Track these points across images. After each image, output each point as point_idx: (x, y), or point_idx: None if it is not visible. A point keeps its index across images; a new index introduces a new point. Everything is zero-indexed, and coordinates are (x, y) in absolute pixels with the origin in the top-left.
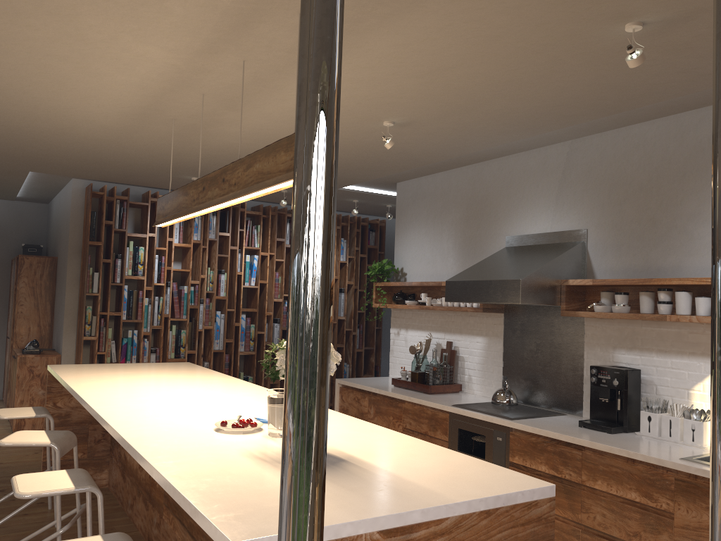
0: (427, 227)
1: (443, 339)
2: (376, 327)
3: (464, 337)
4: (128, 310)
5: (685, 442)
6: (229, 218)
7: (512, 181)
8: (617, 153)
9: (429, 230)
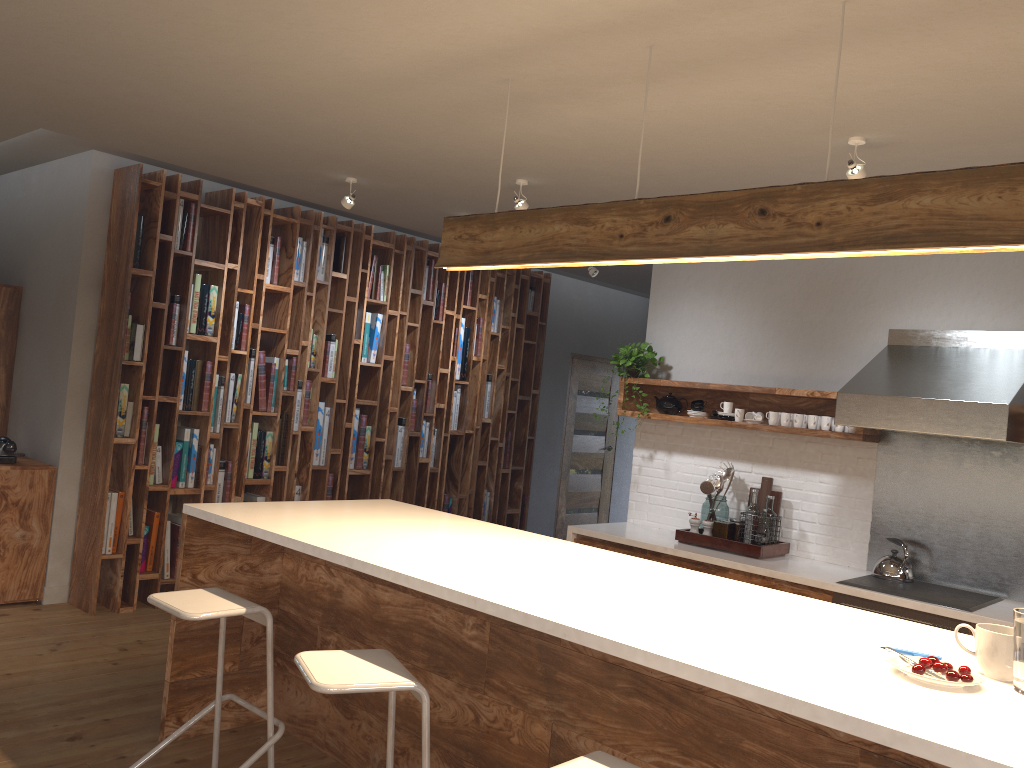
0: (720, 299)
1: (748, 472)
2: (527, 436)
3: (793, 473)
4: (187, 394)
5: None
6: (346, 249)
7: None
8: None
9: (724, 305)
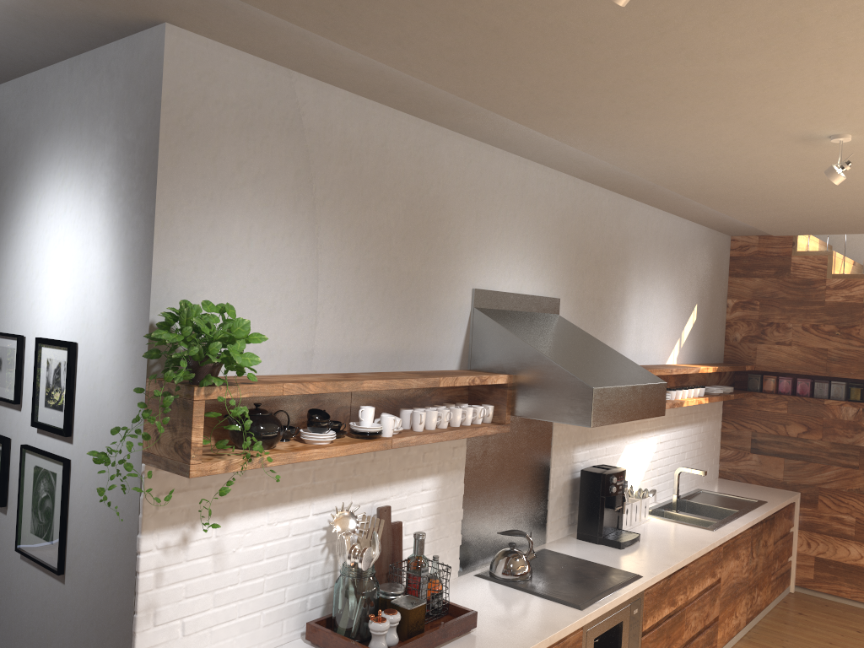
0: (296, 219)
1: (346, 507)
2: None
3: (397, 489)
4: None
5: (641, 520)
6: None
7: (484, 192)
8: (584, 212)
9: (303, 231)
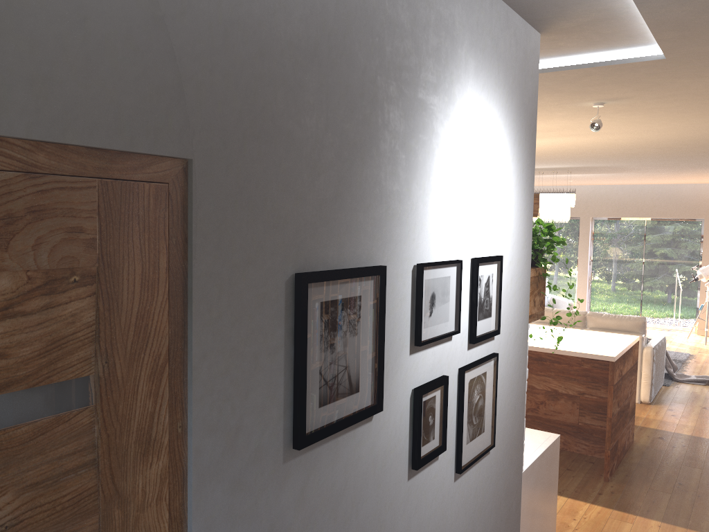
0: None
1: None
2: None
3: None
4: None
5: None
6: None
7: None
8: None
9: None
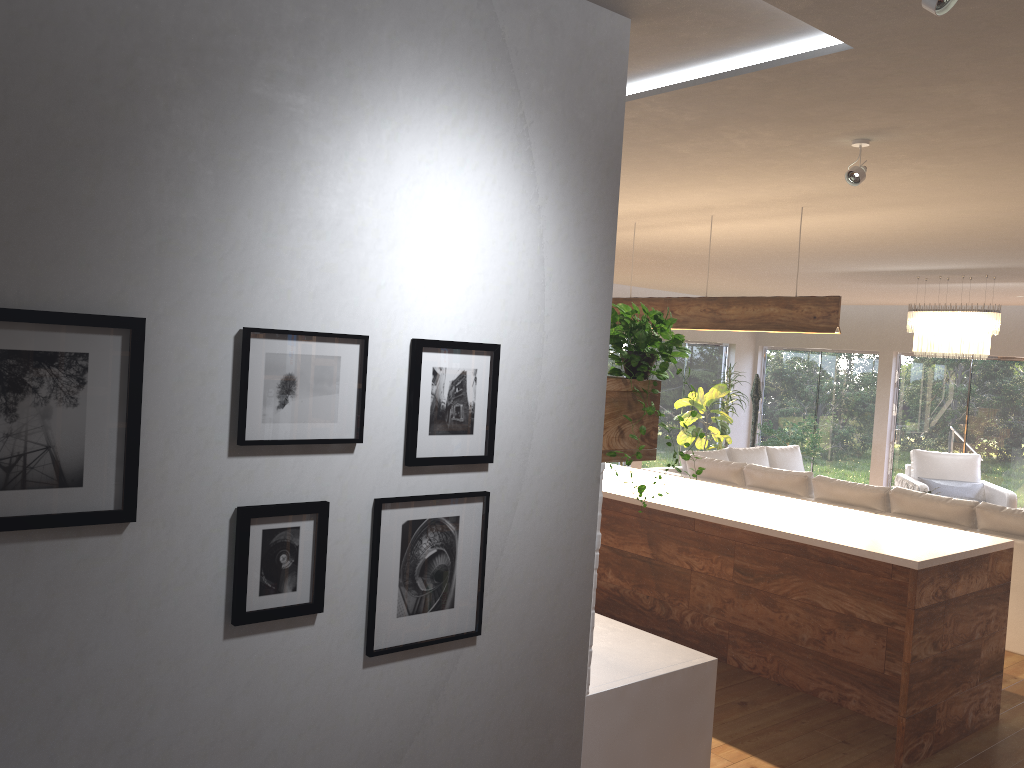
0: None
1: None
2: None
3: None
4: None
5: None
6: None
7: None
8: None
9: None
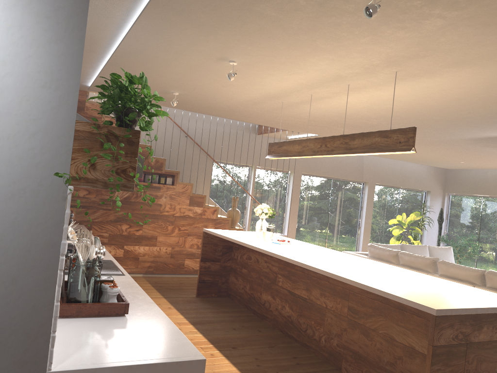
0: None
1: None
2: None
3: None
4: None
5: None
6: None
7: None
8: None
9: None
